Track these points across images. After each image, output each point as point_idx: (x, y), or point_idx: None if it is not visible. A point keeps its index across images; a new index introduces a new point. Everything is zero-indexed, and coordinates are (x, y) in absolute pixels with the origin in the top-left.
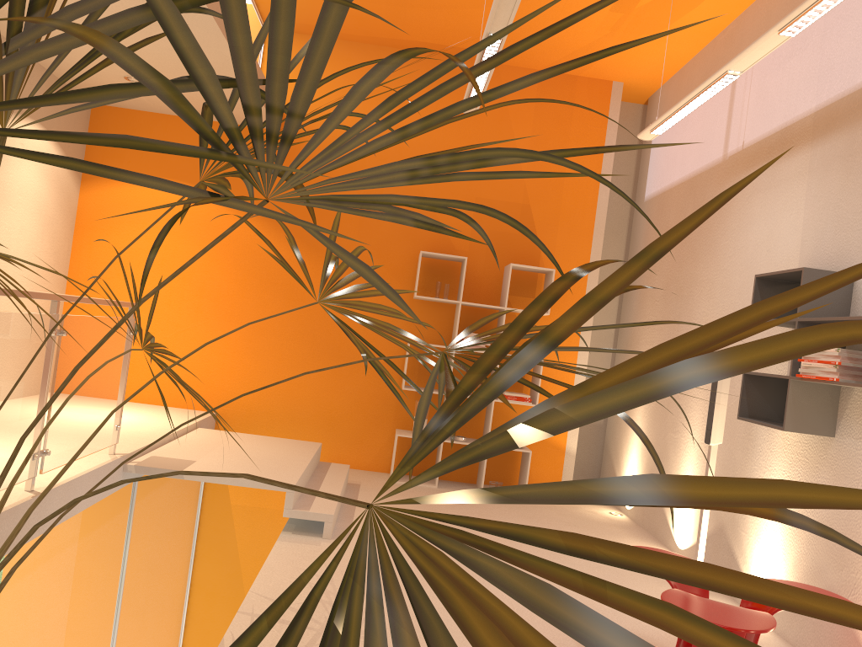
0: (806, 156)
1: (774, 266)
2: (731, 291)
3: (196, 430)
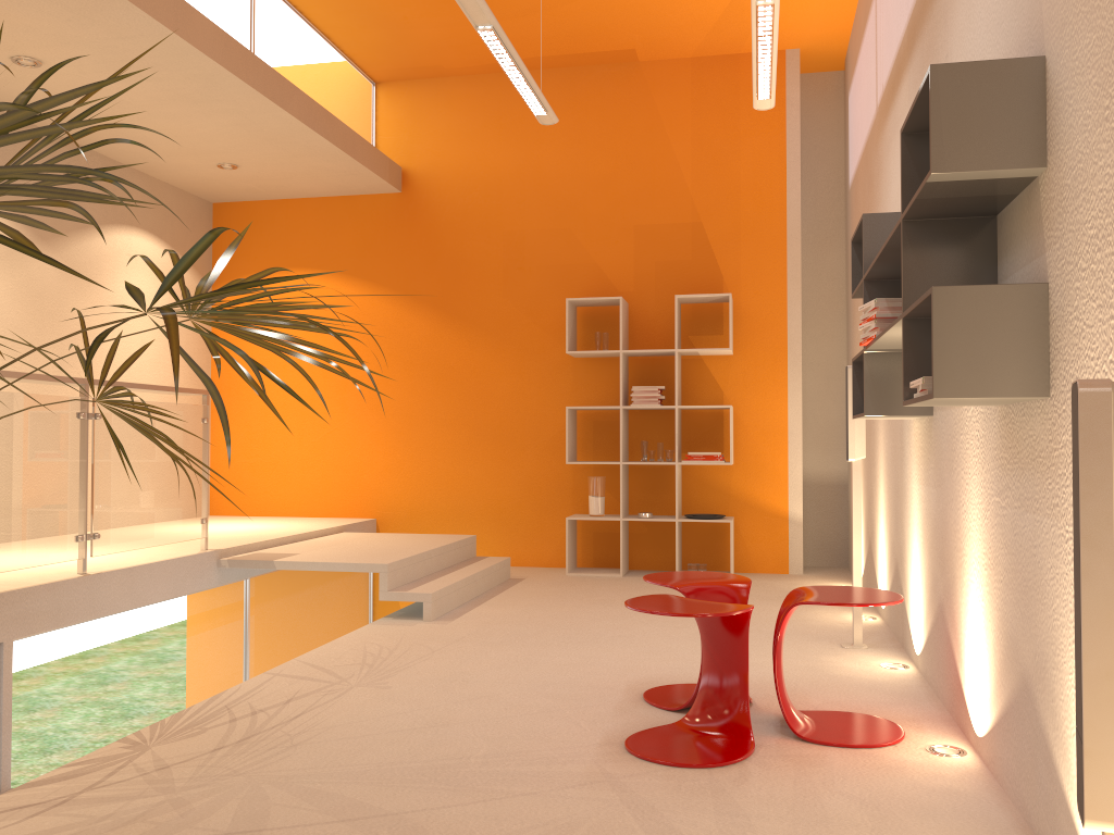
0: (906, 82)
1: None
2: None
3: (338, 533)
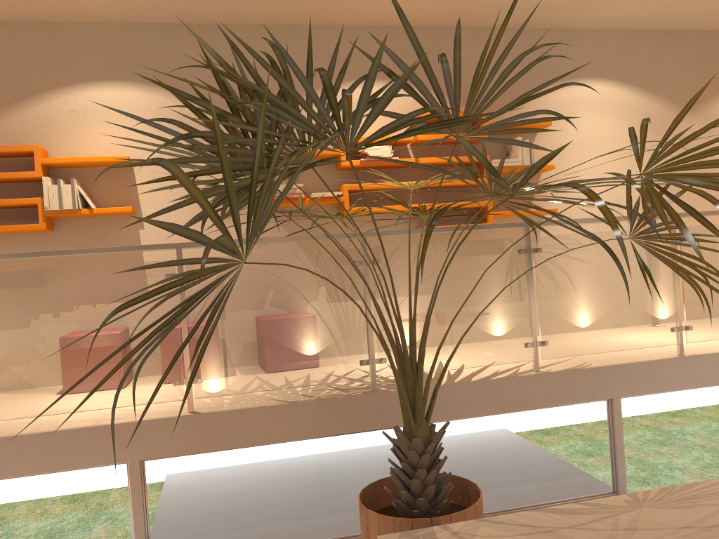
0: None
1: None
2: None
3: None
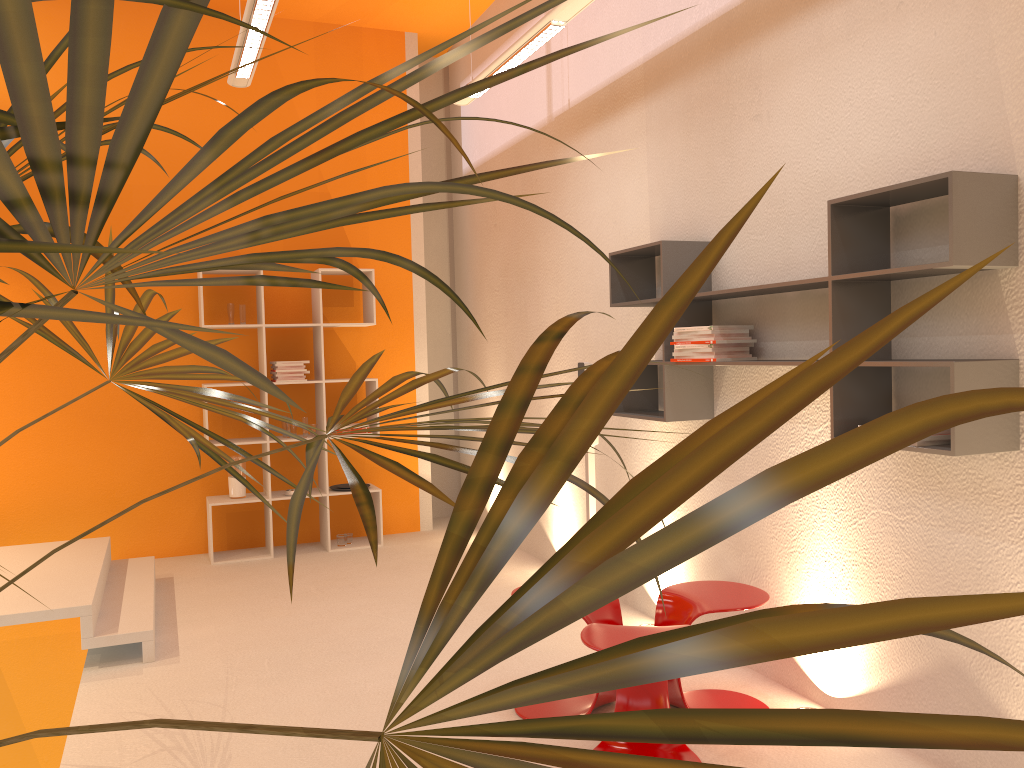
0: (641, 113)
1: (624, 240)
2: (581, 272)
3: None
